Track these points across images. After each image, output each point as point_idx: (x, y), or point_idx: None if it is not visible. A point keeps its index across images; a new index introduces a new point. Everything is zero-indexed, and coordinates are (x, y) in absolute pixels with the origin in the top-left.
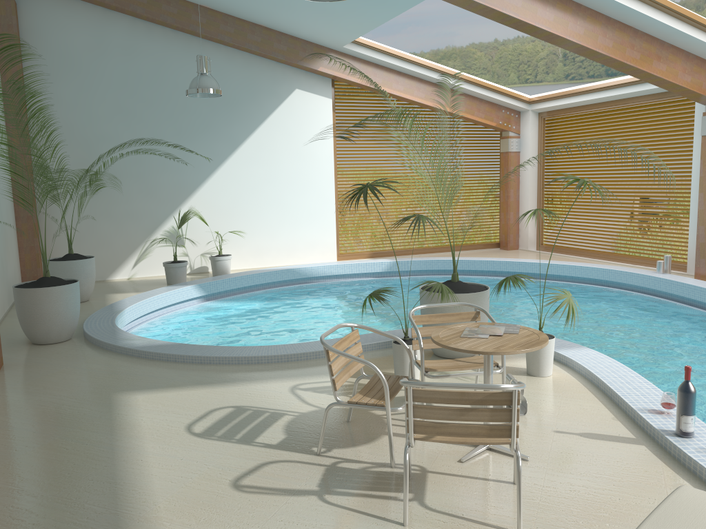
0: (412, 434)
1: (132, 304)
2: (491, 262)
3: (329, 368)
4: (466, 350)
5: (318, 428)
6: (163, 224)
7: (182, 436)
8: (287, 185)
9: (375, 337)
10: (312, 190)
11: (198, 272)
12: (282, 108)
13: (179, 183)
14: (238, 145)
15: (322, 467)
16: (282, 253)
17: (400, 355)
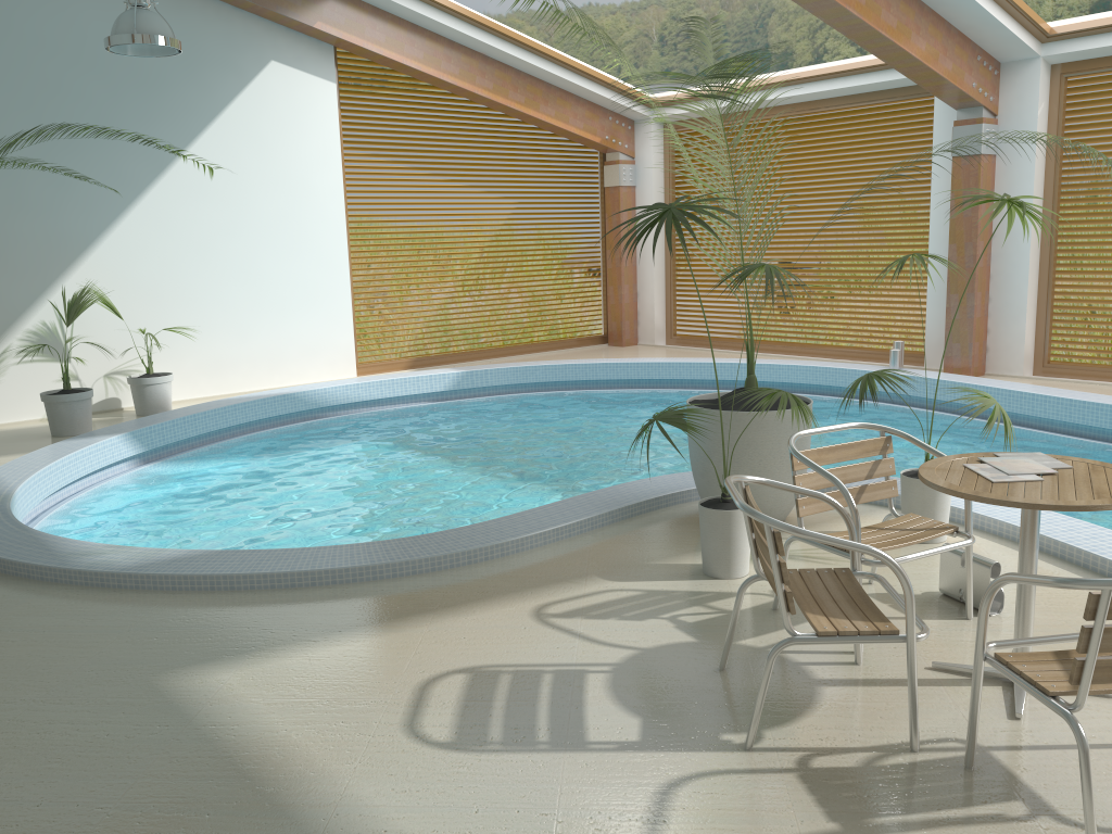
0: (1089, 688)
1: (20, 480)
2: (624, 365)
3: (778, 569)
4: (1059, 507)
5: (683, 692)
6: (22, 318)
7: (419, 755)
8: (264, 241)
9: (596, 503)
10: (309, 250)
11: (102, 410)
12: (247, 95)
13: (52, 236)
14: (167, 163)
15: (788, 775)
16: (260, 367)
17: (723, 530)
